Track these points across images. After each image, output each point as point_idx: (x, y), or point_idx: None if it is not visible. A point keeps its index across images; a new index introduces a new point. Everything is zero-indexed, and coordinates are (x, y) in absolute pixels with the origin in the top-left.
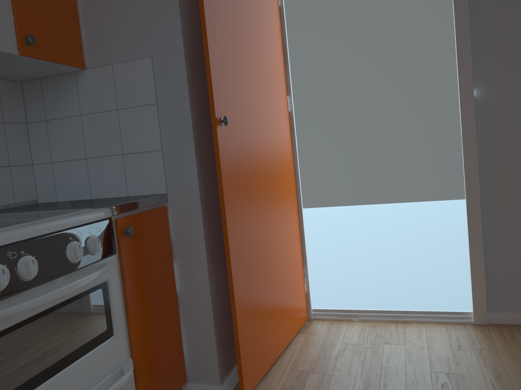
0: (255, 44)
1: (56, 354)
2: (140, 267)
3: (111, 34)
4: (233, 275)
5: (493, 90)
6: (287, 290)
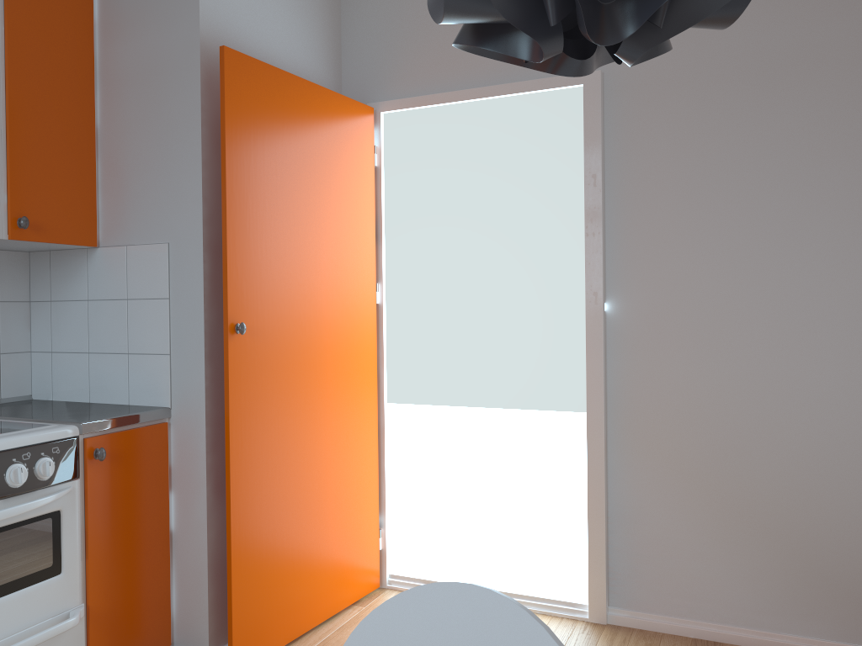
0: (317, 225)
1: None
2: (114, 497)
3: (129, 210)
4: (233, 518)
5: (629, 305)
6: (340, 543)
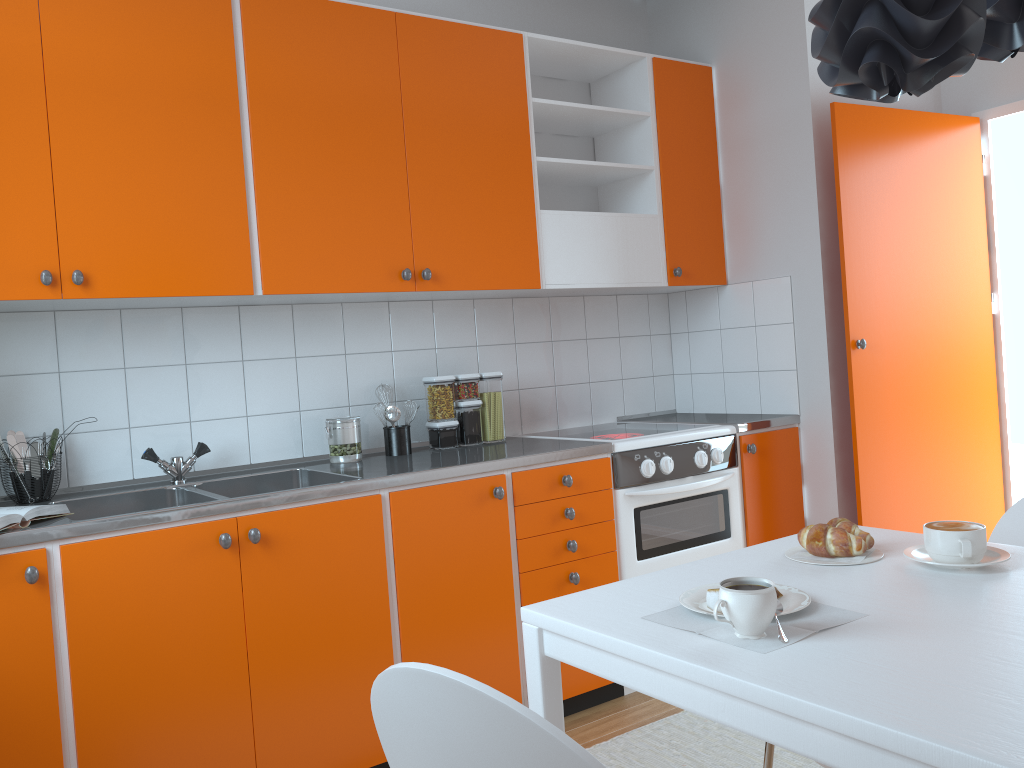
0: (925, 244)
1: (682, 534)
2: (762, 484)
3: (753, 252)
4: (863, 507)
5: None
6: None
